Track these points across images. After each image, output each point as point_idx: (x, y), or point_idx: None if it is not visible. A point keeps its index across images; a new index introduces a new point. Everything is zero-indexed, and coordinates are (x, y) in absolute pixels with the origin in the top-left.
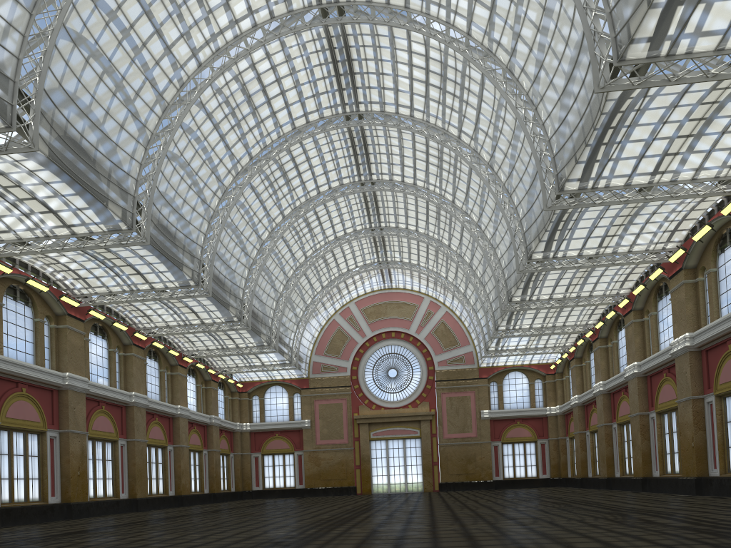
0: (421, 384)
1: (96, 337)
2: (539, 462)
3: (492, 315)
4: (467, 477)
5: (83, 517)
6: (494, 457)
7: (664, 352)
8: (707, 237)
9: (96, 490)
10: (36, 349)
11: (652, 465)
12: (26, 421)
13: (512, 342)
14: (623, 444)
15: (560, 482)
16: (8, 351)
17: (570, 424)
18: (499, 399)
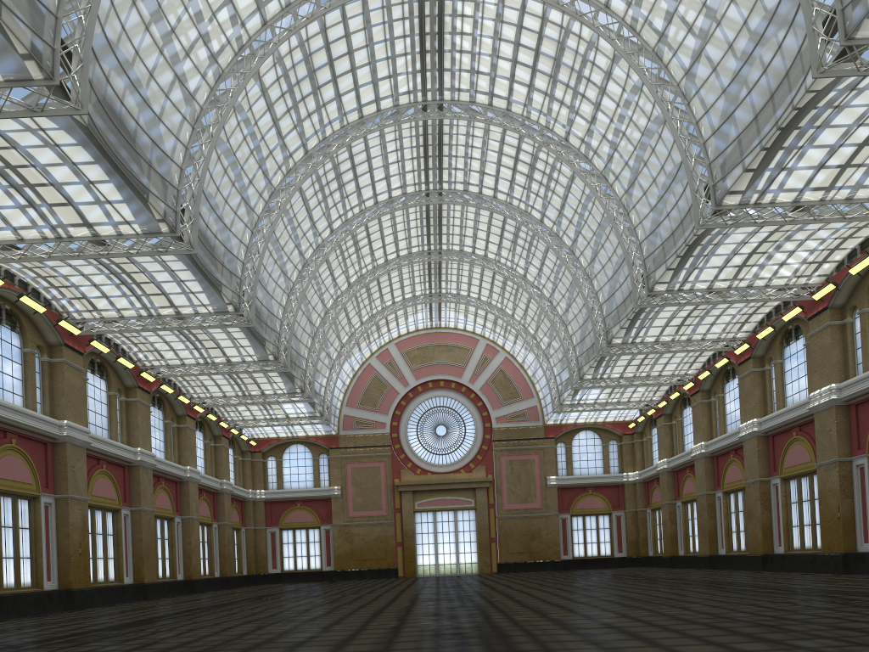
0: (476, 444)
1: (93, 376)
2: (614, 537)
3: (576, 360)
4: (531, 556)
5: (87, 608)
6: (562, 532)
7: (796, 406)
8: (862, 271)
9: (97, 573)
10: (26, 388)
11: (773, 540)
12: (16, 482)
13: (578, 396)
14: (730, 515)
15: (640, 562)
16: None
17: (652, 494)
18: (568, 464)
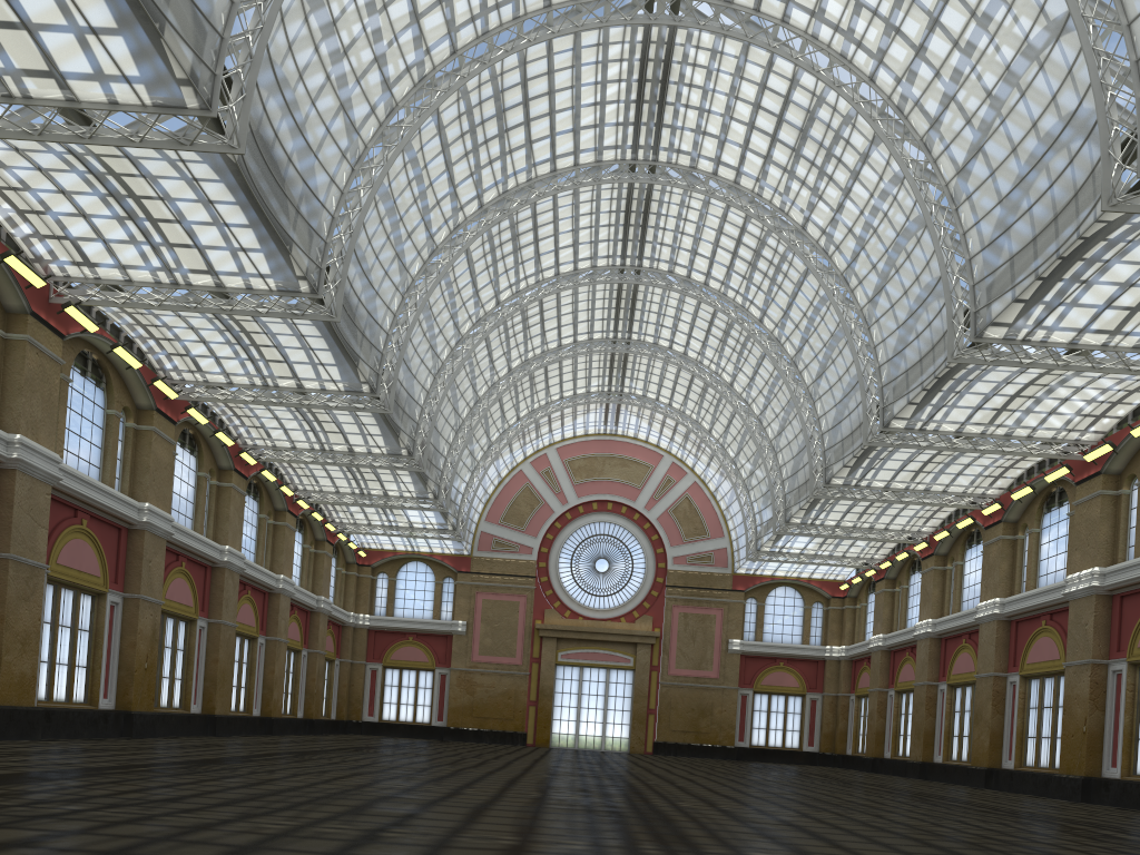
0: (644, 587)
1: (182, 450)
2: (805, 726)
3: (784, 498)
4: (697, 738)
5: (146, 737)
6: (740, 711)
7: (1049, 589)
8: None
9: (160, 695)
10: (105, 459)
11: (1002, 751)
12: (81, 573)
13: (780, 542)
14: (953, 715)
15: (834, 760)
16: (67, 457)
17: (859, 676)
18: (757, 626)
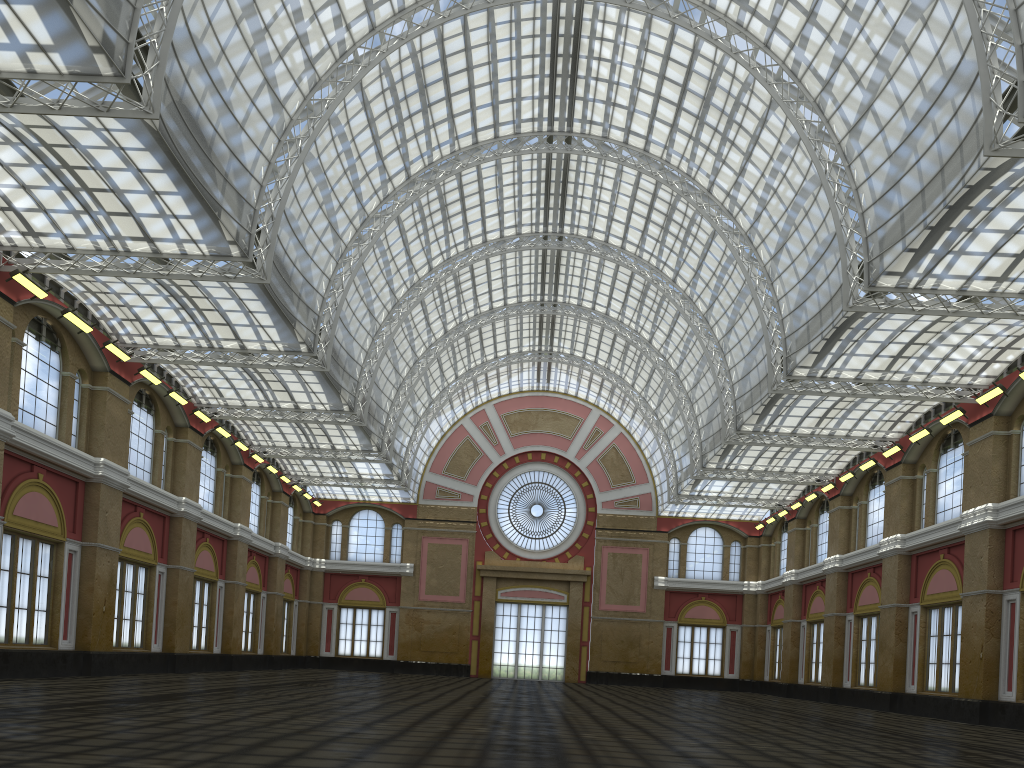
0: (575, 530)
1: (139, 409)
2: (726, 655)
3: (700, 446)
4: (627, 667)
5: (105, 675)
6: (665, 642)
7: (947, 525)
8: None
9: (121, 636)
10: (61, 417)
11: (905, 677)
12: (39, 523)
13: (701, 487)
14: (860, 643)
15: (753, 686)
16: (22, 415)
17: (775, 609)
18: (680, 564)
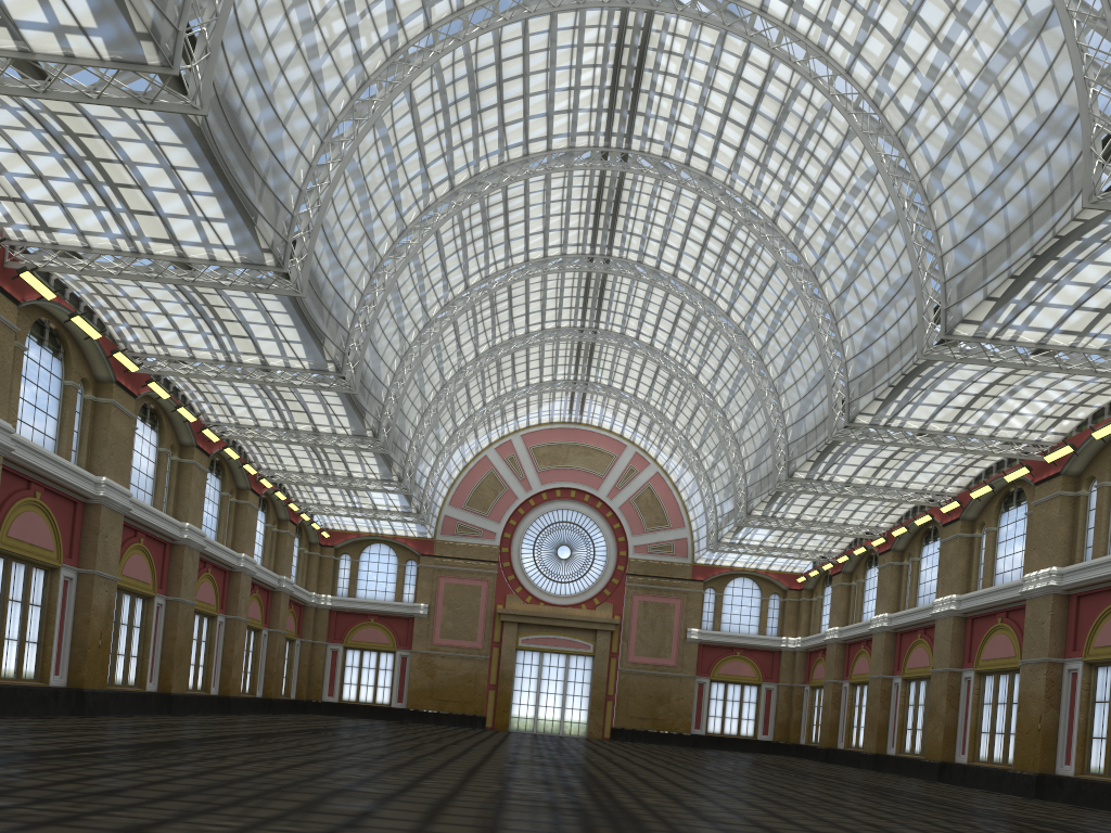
0: (605, 575)
1: (143, 425)
2: (760, 715)
3: (745, 491)
4: (655, 725)
5: (98, 715)
6: (696, 699)
7: (1006, 587)
8: (1107, 436)
9: (115, 673)
10: (61, 430)
11: (956, 746)
12: (34, 546)
13: (739, 533)
14: (907, 708)
15: (787, 750)
16: (20, 427)
17: (814, 667)
18: (715, 616)
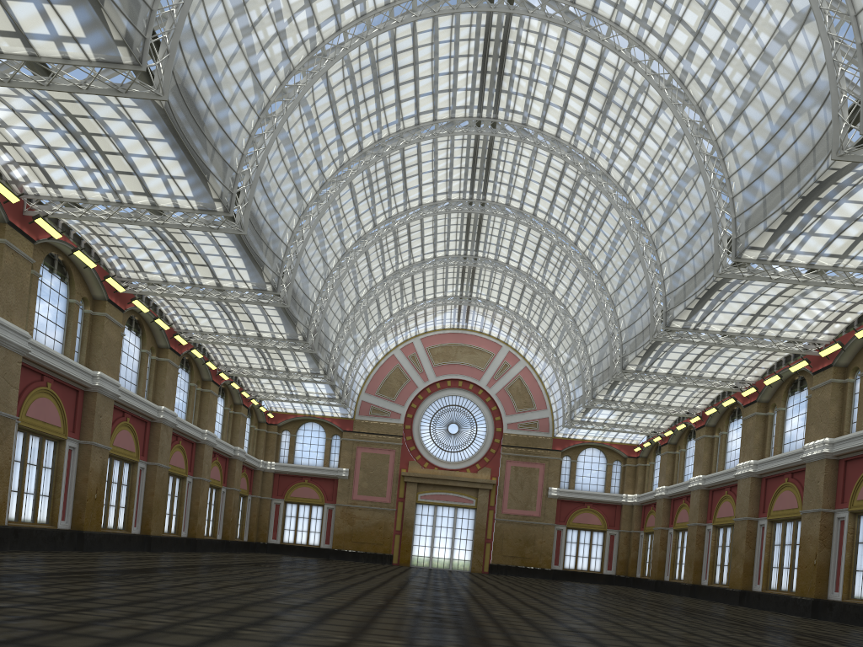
0: (485, 446)
1: (129, 332)
2: (605, 555)
3: (591, 380)
4: (523, 562)
5: (94, 551)
6: (556, 542)
7: (791, 454)
8: None
9: (107, 519)
10: (67, 337)
11: (753, 578)
12: (46, 424)
13: (590, 414)
14: (716, 549)
15: (626, 581)
16: (36, 334)
17: (647, 518)
18: (570, 477)
